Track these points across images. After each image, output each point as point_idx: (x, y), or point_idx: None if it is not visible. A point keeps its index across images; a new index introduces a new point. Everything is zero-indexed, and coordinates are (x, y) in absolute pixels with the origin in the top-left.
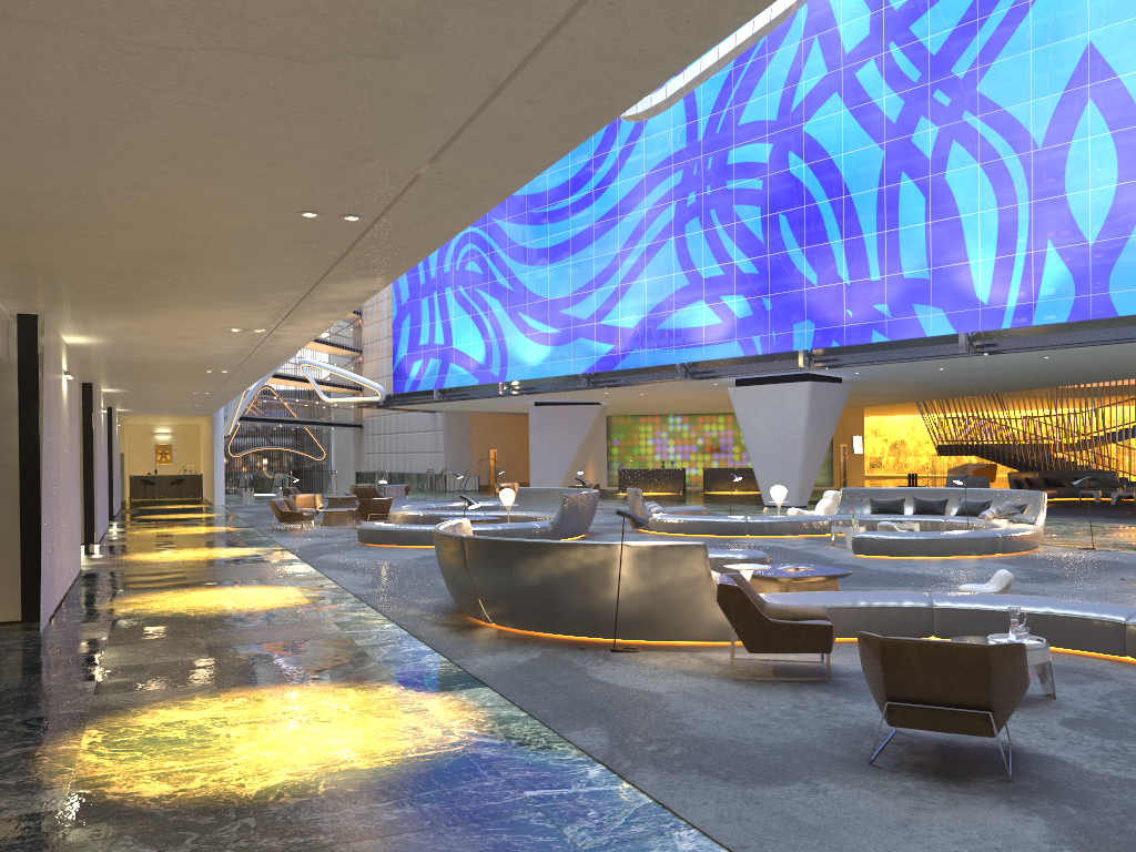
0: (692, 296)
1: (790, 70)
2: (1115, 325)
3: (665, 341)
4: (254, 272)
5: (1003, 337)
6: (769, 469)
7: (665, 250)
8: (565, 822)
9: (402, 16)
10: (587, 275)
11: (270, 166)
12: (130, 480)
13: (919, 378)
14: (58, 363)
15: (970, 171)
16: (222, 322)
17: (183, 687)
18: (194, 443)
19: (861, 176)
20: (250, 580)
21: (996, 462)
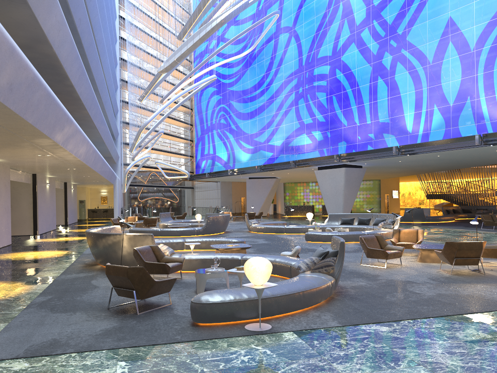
0: (301, 132)
1: (336, 33)
2: (454, 141)
3: (291, 151)
4: None
5: (411, 147)
6: (331, 205)
7: (291, 112)
8: None
9: None
10: (263, 123)
11: None
12: (87, 211)
13: (396, 165)
14: None
15: (404, 75)
16: (28, 153)
17: None
18: None
19: (363, 78)
20: (59, 248)
21: (450, 201)
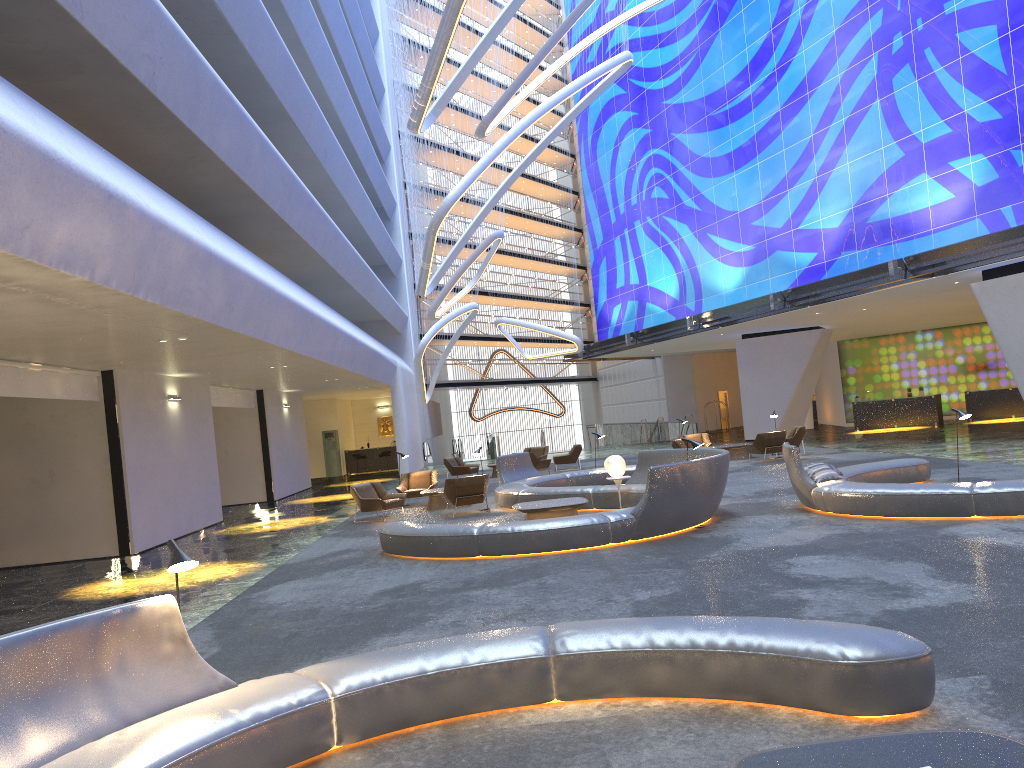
0: (910, 171)
1: None
2: None
3: (879, 236)
4: None
5: None
6: None
7: (868, 119)
8: None
9: None
10: (778, 174)
11: None
12: (345, 456)
13: None
14: None
15: None
16: None
17: None
18: None
19: None
20: None
21: None
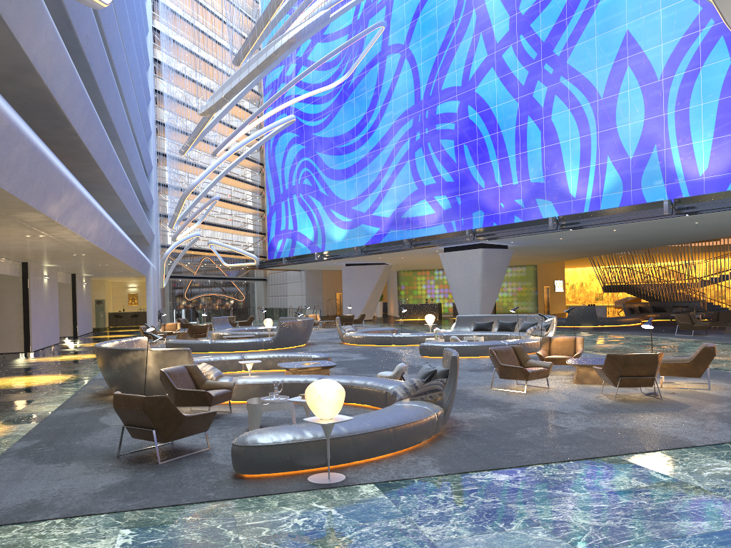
0: (419, 197)
1: (467, 54)
2: (634, 210)
3: (406, 225)
4: None
5: (575, 219)
6: (463, 303)
7: (404, 168)
8: None
9: None
10: (365, 185)
11: None
12: (108, 315)
13: (557, 244)
14: None
15: (564, 114)
16: (11, 232)
17: None
18: None
19: (506, 119)
20: (60, 371)
21: (636, 296)
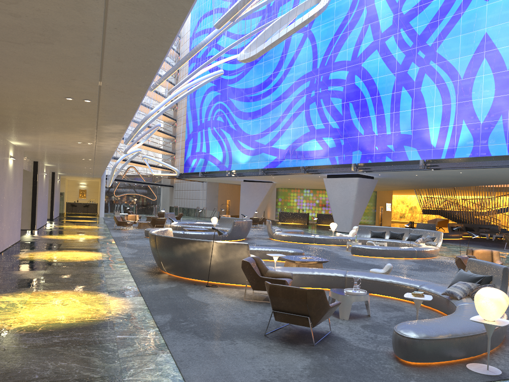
0: (311, 137)
1: (357, 39)
2: (487, 160)
3: (298, 156)
4: (67, 120)
5: (439, 162)
6: (339, 215)
7: (300, 116)
8: (122, 347)
9: (40, 29)
10: (267, 125)
11: (38, 80)
12: (66, 204)
13: (408, 179)
14: (5, 152)
15: (431, 87)
16: (71, 139)
17: (20, 288)
18: (96, 189)
19: (385, 87)
20: (85, 249)
21: (447, 218)
